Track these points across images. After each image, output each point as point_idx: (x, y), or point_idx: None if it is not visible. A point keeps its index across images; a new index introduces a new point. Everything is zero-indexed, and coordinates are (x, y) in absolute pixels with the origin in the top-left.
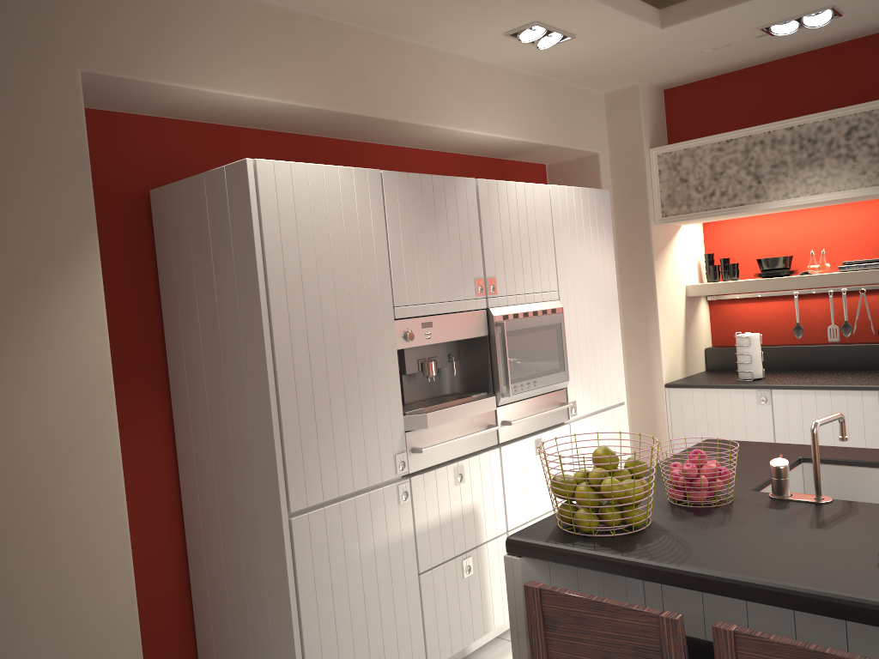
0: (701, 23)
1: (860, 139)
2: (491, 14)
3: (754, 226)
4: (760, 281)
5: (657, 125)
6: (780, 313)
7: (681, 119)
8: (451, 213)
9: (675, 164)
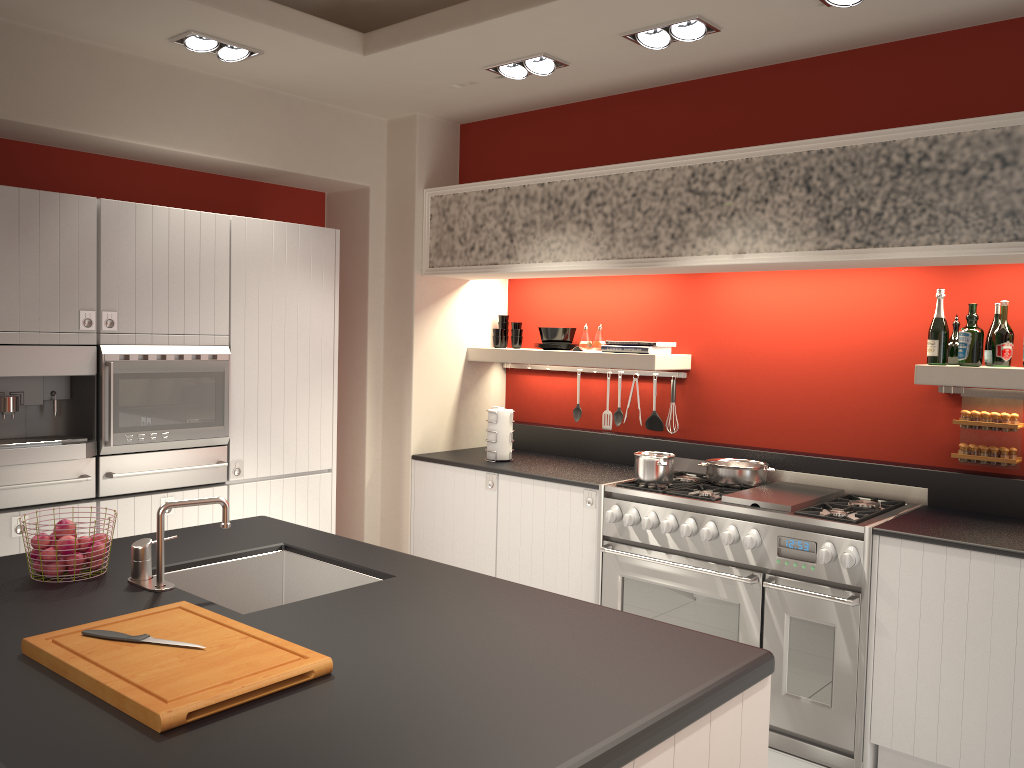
0: (406, 55)
1: (597, 206)
2: (123, 15)
3: (552, 290)
4: (530, 351)
5: (442, 163)
6: (567, 391)
7: (473, 160)
8: (49, 233)
9: (444, 209)
